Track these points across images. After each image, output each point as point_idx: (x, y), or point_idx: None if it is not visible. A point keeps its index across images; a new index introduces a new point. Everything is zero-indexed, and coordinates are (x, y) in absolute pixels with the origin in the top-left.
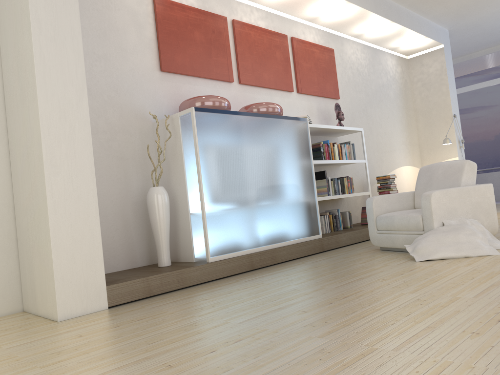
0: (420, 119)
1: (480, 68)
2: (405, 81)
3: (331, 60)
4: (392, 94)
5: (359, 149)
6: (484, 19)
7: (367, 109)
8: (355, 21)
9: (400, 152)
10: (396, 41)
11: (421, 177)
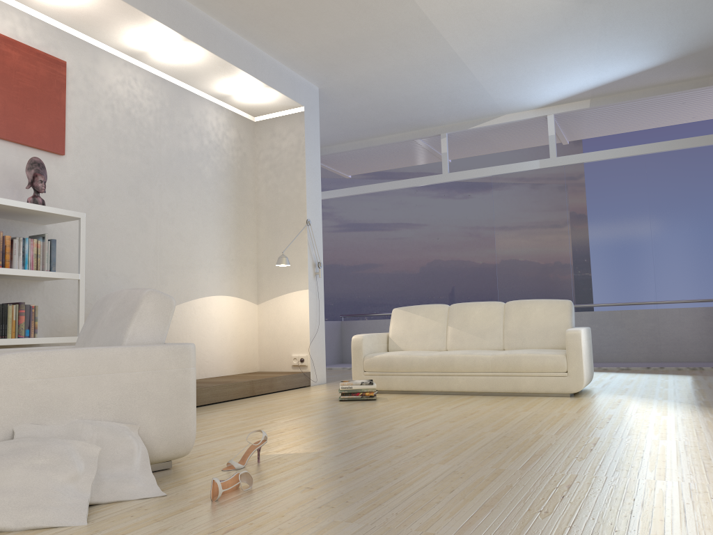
0: (262, 221)
1: (392, 165)
2: (243, 156)
3: (56, 80)
4: (209, 172)
5: (106, 254)
6: (368, 80)
7: (141, 186)
8: (111, 20)
9: (211, 271)
10: (218, 82)
11: (89, 318)
